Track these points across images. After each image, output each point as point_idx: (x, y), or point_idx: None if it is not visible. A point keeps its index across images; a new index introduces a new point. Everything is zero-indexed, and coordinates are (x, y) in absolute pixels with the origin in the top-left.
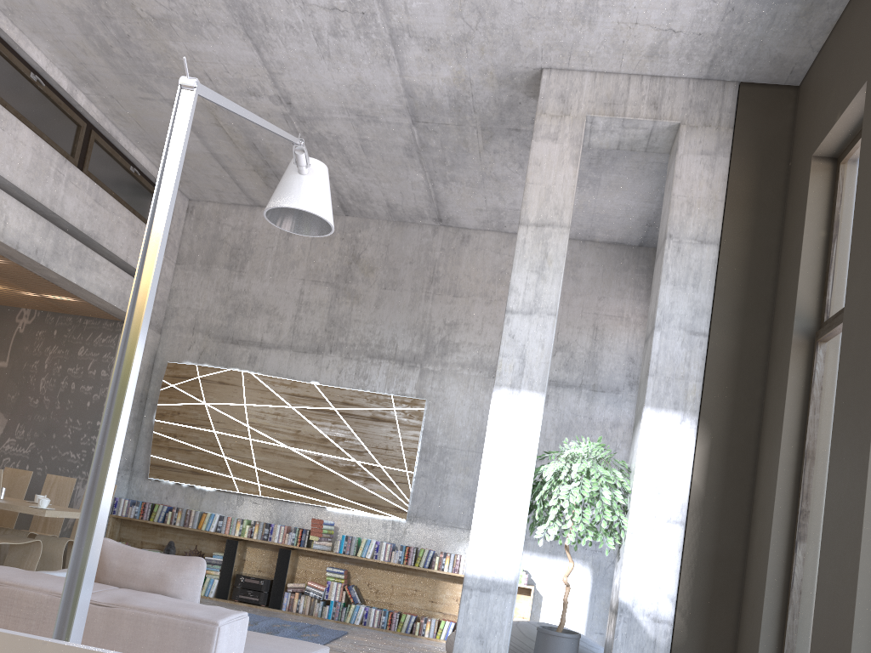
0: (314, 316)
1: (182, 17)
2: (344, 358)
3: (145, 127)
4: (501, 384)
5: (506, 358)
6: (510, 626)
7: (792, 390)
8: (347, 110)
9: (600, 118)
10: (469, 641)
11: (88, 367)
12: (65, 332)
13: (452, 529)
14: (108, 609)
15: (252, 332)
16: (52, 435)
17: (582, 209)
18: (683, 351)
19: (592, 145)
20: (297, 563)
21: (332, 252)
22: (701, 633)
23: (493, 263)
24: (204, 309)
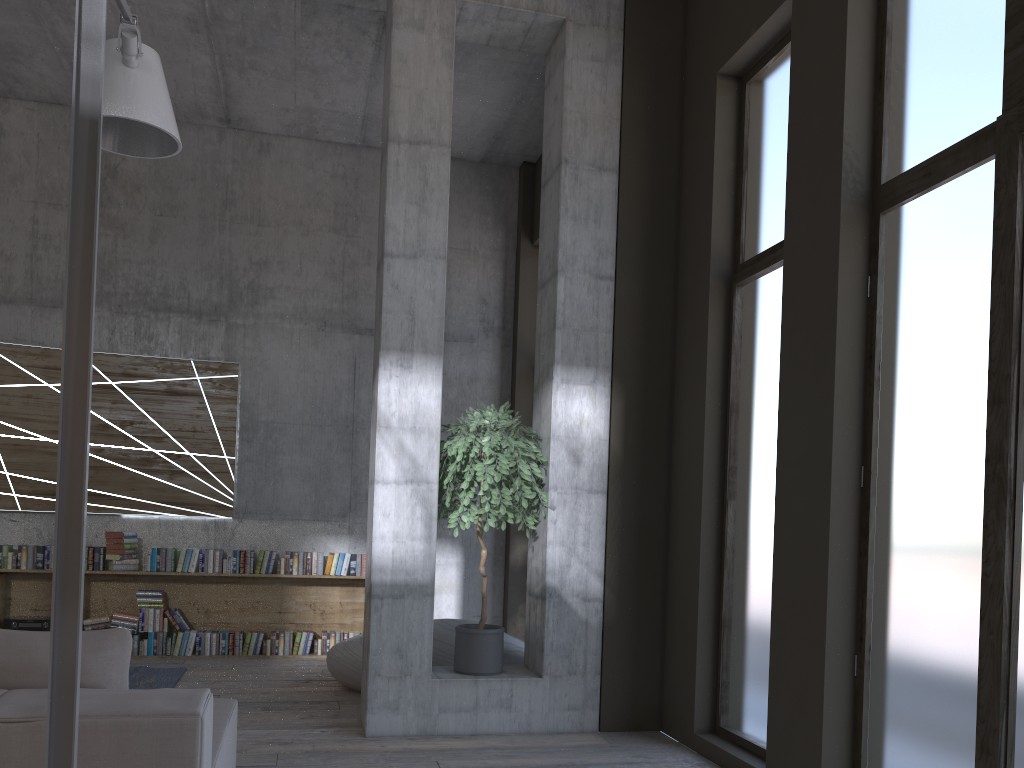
0: (60, 255)
1: None
2: (115, 313)
3: None
4: (389, 348)
5: (391, 314)
6: (432, 632)
7: (713, 340)
8: None
9: (473, 4)
10: (386, 658)
11: None
12: None
13: (295, 522)
14: (28, 725)
15: None
16: None
17: None
18: (590, 299)
19: (457, 38)
20: (90, 592)
21: None
22: (631, 605)
23: (306, 181)
24: None
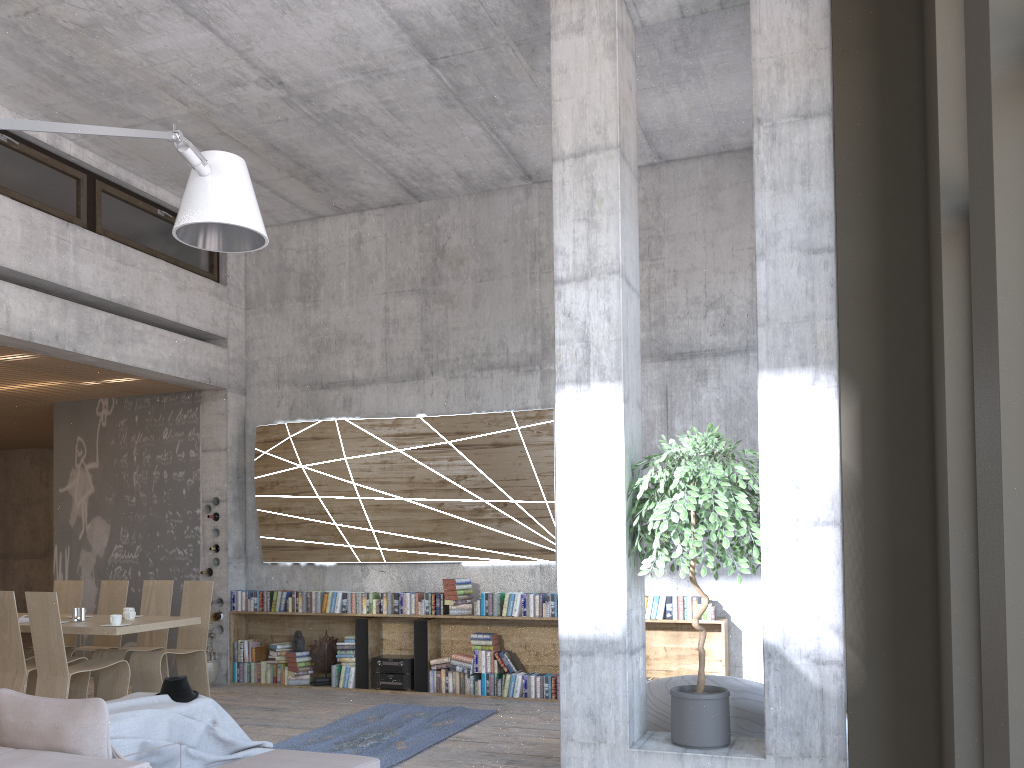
0: (405, 335)
1: (109, 15)
2: (448, 378)
3: (152, 160)
4: (564, 382)
5: (565, 345)
6: (626, 695)
7: (951, 304)
8: (348, 71)
9: None
10: (578, 721)
11: (176, 450)
12: (145, 415)
13: None
14: None
15: (341, 370)
16: (156, 534)
17: (696, 113)
18: (802, 281)
19: (647, 23)
20: (440, 634)
21: (411, 252)
22: (886, 671)
23: None
24: (285, 356)
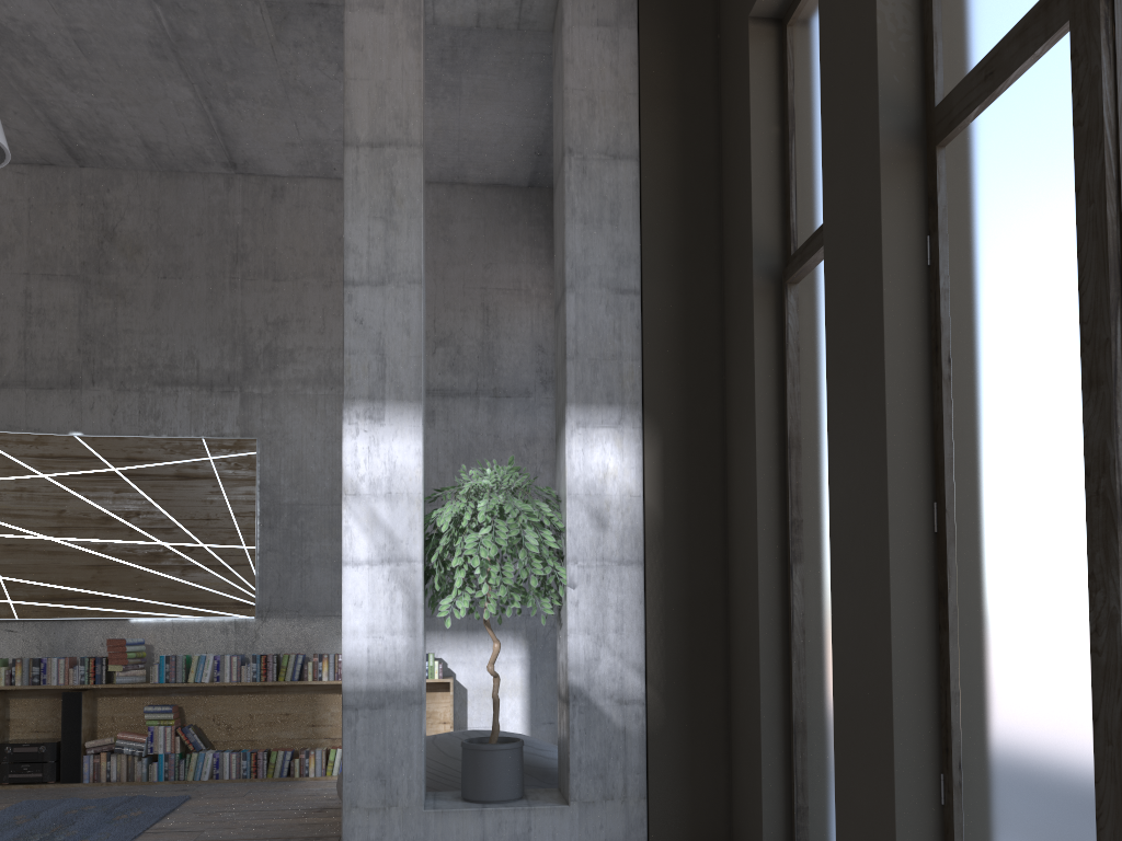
0: (56, 331)
1: None
2: (117, 391)
3: None
4: (354, 397)
5: (356, 356)
6: (422, 750)
7: (761, 357)
8: None
9: None
10: (364, 784)
11: None
12: None
13: (327, 619)
14: None
15: None
16: None
17: (442, 134)
18: (610, 319)
19: (439, 22)
20: (96, 709)
21: (68, 227)
22: (683, 707)
23: (326, 225)
24: None
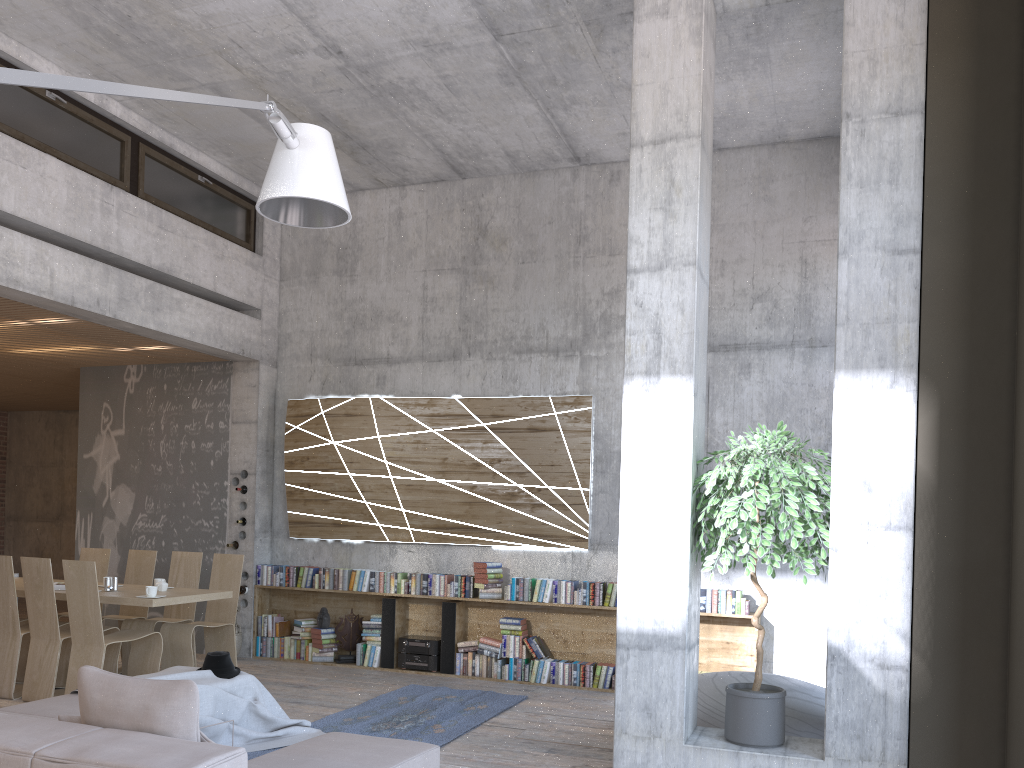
0: (443, 314)
1: None
2: (486, 360)
3: (197, 125)
4: (633, 373)
5: (635, 336)
6: (684, 691)
7: None
8: (410, 44)
9: None
10: (633, 715)
11: (205, 421)
12: (174, 384)
13: None
14: (63, 766)
15: (375, 347)
16: (181, 504)
17: (757, 102)
18: (885, 282)
19: (729, 9)
20: (467, 616)
21: (453, 230)
22: (952, 678)
23: None
24: (319, 330)
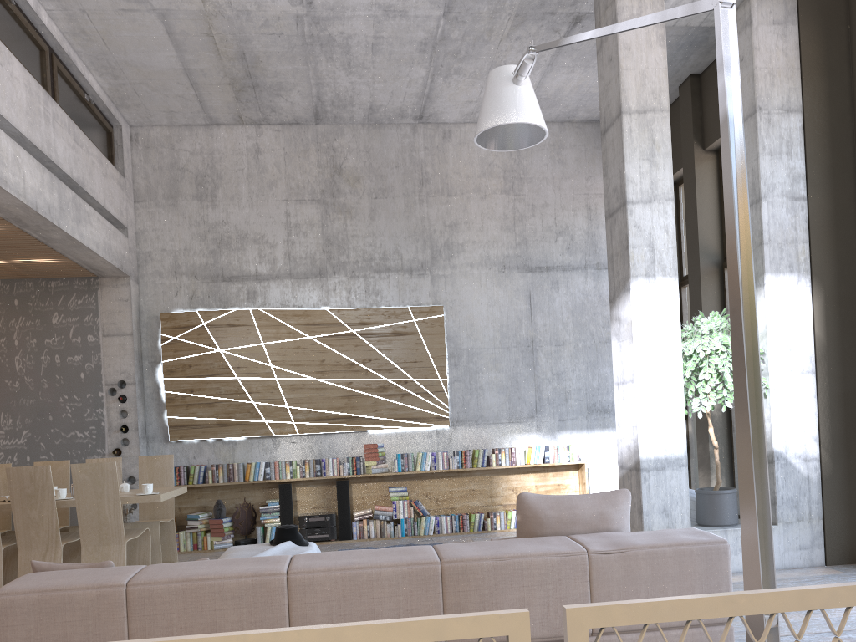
0: (307, 238)
1: None
2: (350, 277)
3: (110, 45)
4: (637, 275)
5: (636, 249)
6: (688, 494)
7: None
8: (375, 6)
9: None
10: (655, 517)
11: (70, 335)
12: (28, 299)
13: (495, 425)
14: (620, 554)
15: (243, 265)
16: (48, 418)
17: (576, 90)
18: (788, 217)
19: None
20: (351, 491)
21: (310, 167)
22: (842, 461)
23: (480, 156)
24: (182, 249)
